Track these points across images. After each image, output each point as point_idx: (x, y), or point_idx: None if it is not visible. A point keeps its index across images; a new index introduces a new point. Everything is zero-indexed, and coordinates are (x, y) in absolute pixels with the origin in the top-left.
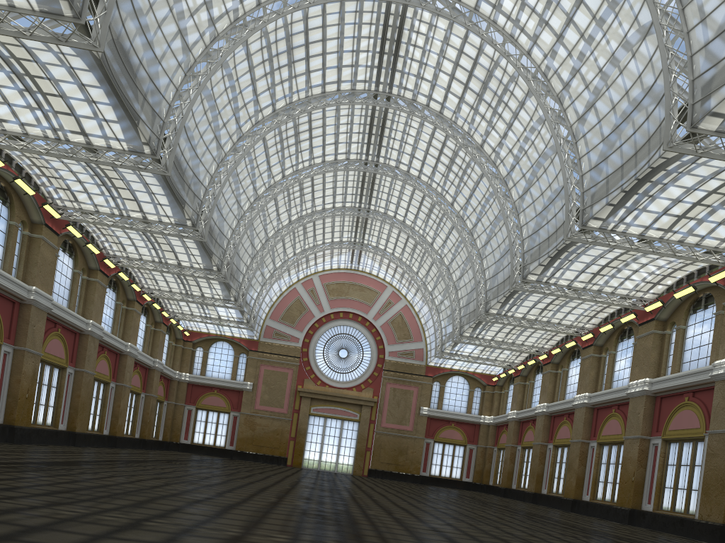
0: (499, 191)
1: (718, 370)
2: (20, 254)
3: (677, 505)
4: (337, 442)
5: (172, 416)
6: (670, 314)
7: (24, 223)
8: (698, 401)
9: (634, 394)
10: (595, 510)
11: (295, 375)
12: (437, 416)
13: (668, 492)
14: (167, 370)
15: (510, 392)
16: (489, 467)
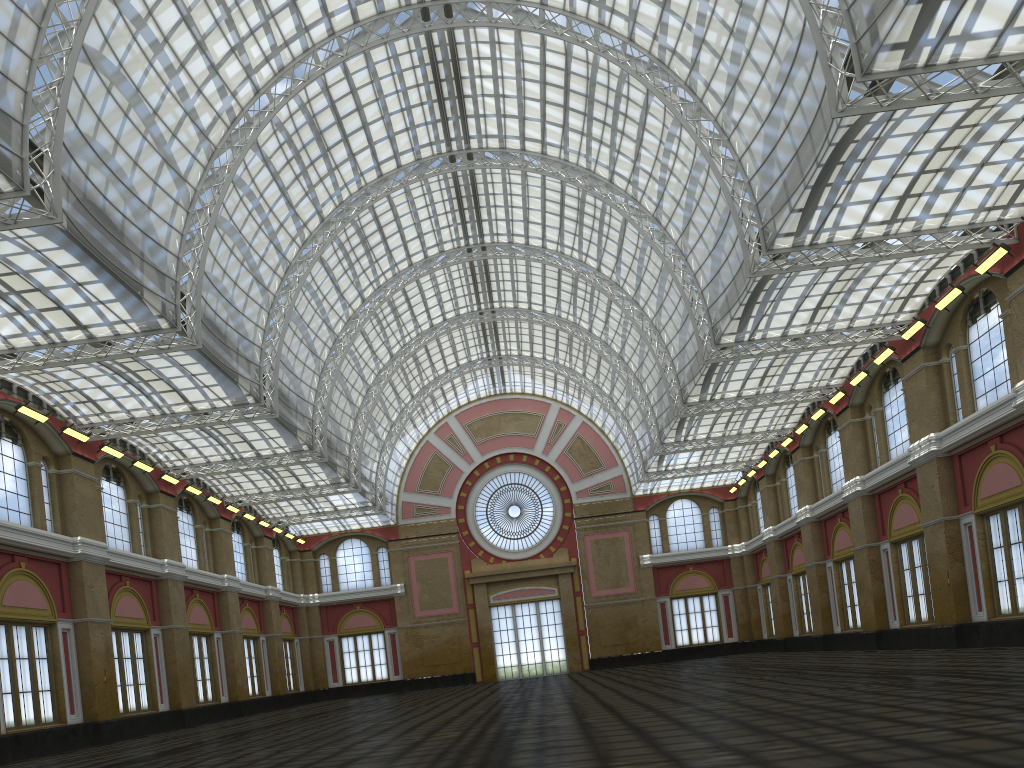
0: (652, 234)
1: (1023, 395)
2: (52, 500)
3: (1020, 602)
4: (537, 633)
5: (310, 655)
6: (940, 334)
7: (47, 459)
8: (1010, 448)
9: (920, 460)
10: (910, 638)
11: (457, 557)
12: (665, 562)
13: (1002, 587)
14: (287, 596)
15: (759, 502)
16: (757, 615)
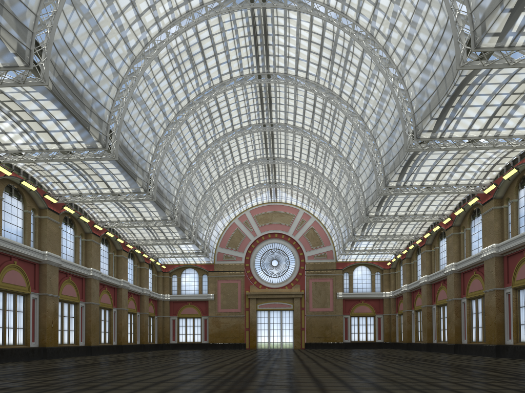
0: (359, 125)
1: None
2: (35, 231)
3: None
4: (279, 327)
5: (162, 325)
6: (504, 192)
7: (34, 210)
8: None
9: (486, 257)
10: (472, 349)
11: (243, 283)
12: (349, 297)
13: (523, 328)
14: (153, 294)
15: (402, 271)
16: (394, 329)
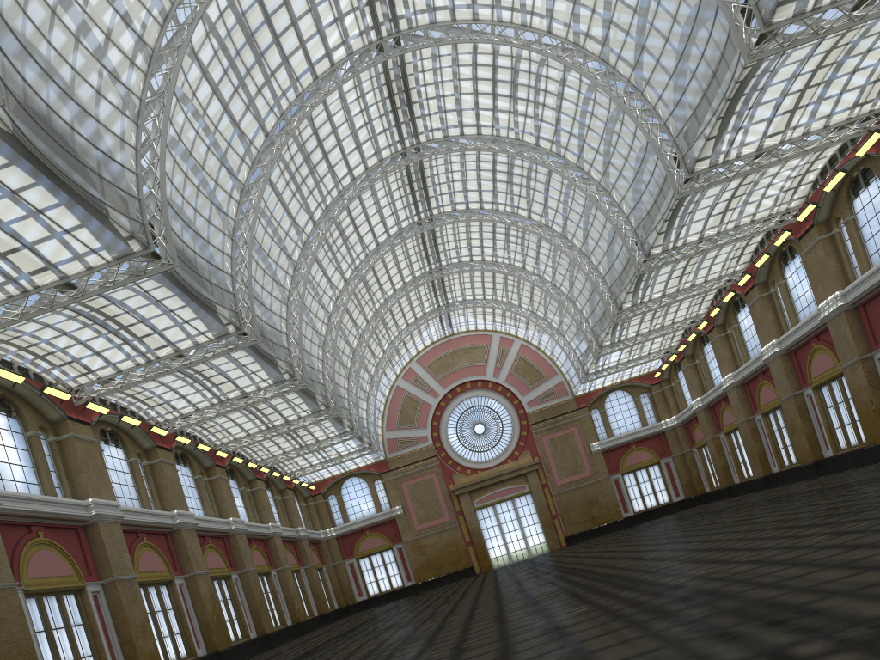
0: (577, 179)
1: None
2: (149, 486)
3: None
4: (517, 525)
5: (336, 578)
6: (829, 211)
7: (139, 454)
8: None
9: (830, 315)
10: (846, 461)
11: (440, 475)
12: (612, 445)
13: None
14: (311, 533)
15: (682, 380)
16: (697, 473)
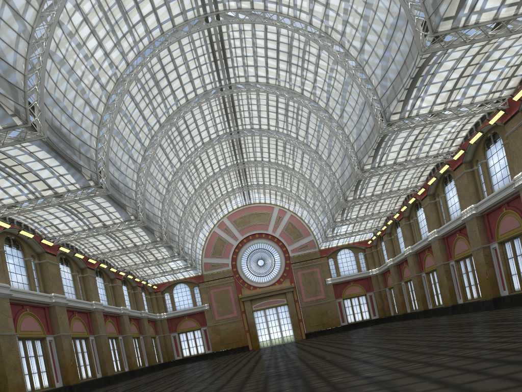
0: (324, 118)
1: (518, 182)
2: (38, 276)
3: None
4: (277, 323)
5: (164, 344)
6: (472, 155)
7: (33, 256)
8: (513, 208)
9: (467, 218)
10: (469, 307)
11: (234, 288)
12: (338, 281)
13: (514, 278)
14: (151, 315)
15: (383, 247)
16: (387, 303)
